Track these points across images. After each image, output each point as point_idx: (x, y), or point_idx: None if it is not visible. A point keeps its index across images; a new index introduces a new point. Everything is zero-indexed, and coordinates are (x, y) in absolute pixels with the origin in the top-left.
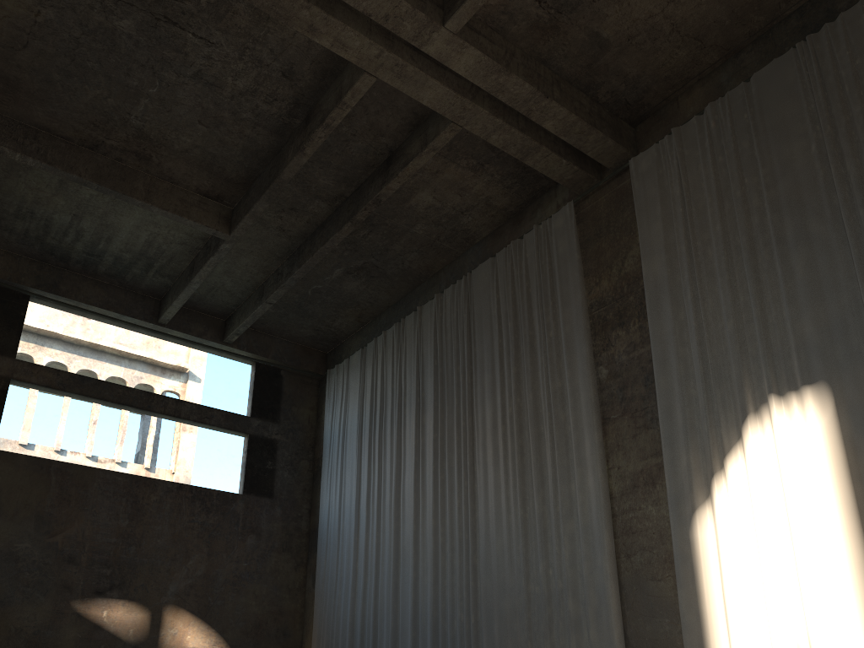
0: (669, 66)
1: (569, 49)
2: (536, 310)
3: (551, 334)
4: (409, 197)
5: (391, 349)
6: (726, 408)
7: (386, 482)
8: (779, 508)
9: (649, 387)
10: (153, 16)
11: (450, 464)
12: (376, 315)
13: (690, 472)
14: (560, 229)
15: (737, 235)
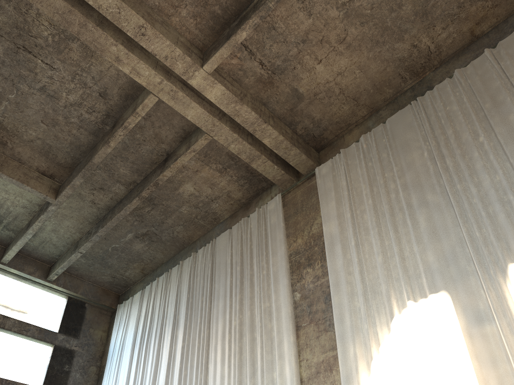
0: (338, 115)
1: (279, 97)
2: (255, 258)
3: (264, 272)
4: (178, 186)
5: (161, 289)
6: (379, 313)
7: (147, 378)
8: (420, 381)
9: (327, 304)
10: (15, 45)
11: (192, 363)
12: (154, 269)
13: (356, 358)
14: (272, 209)
15: (382, 206)
